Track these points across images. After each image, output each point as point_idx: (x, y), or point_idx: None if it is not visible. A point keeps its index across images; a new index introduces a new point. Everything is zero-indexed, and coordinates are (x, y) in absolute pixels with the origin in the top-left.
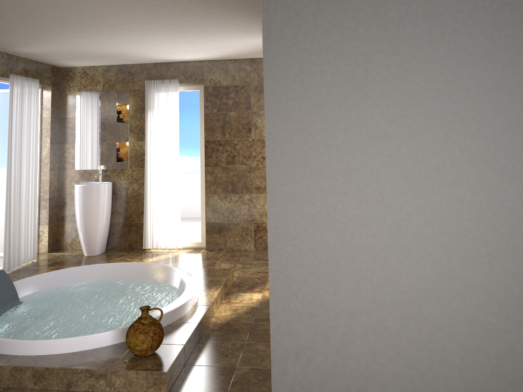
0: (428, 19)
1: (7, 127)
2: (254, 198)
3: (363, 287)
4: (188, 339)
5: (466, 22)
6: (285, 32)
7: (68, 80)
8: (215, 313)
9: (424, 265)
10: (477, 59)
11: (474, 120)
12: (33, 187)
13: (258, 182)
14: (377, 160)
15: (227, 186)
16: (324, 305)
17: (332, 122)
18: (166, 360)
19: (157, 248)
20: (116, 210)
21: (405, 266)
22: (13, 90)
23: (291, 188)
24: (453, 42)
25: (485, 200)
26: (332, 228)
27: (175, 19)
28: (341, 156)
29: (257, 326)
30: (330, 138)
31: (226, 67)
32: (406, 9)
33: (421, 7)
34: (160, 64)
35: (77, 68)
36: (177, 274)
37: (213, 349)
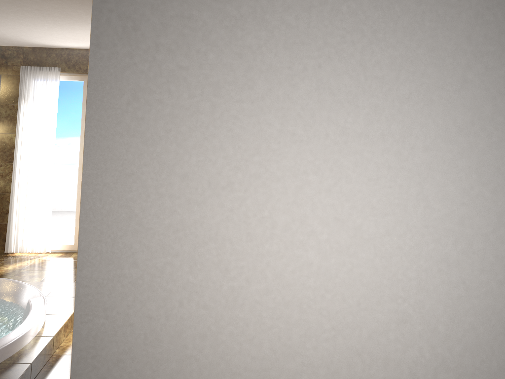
0: (291, 49)
1: None
2: None
3: (187, 368)
4: None
5: (332, 57)
6: (119, 49)
7: None
8: (63, 342)
9: (261, 341)
10: (340, 102)
11: (331, 172)
12: None
13: None
14: (217, 214)
15: None
16: None
17: (168, 165)
18: None
19: (22, 252)
20: None
21: (239, 343)
22: None
23: (110, 245)
24: (316, 79)
25: (335, 266)
26: (156, 296)
27: (41, 5)
28: (175, 208)
29: None
30: (164, 184)
31: None
32: (267, 36)
33: (284, 34)
34: (40, 48)
35: None
36: (28, 293)
37: None
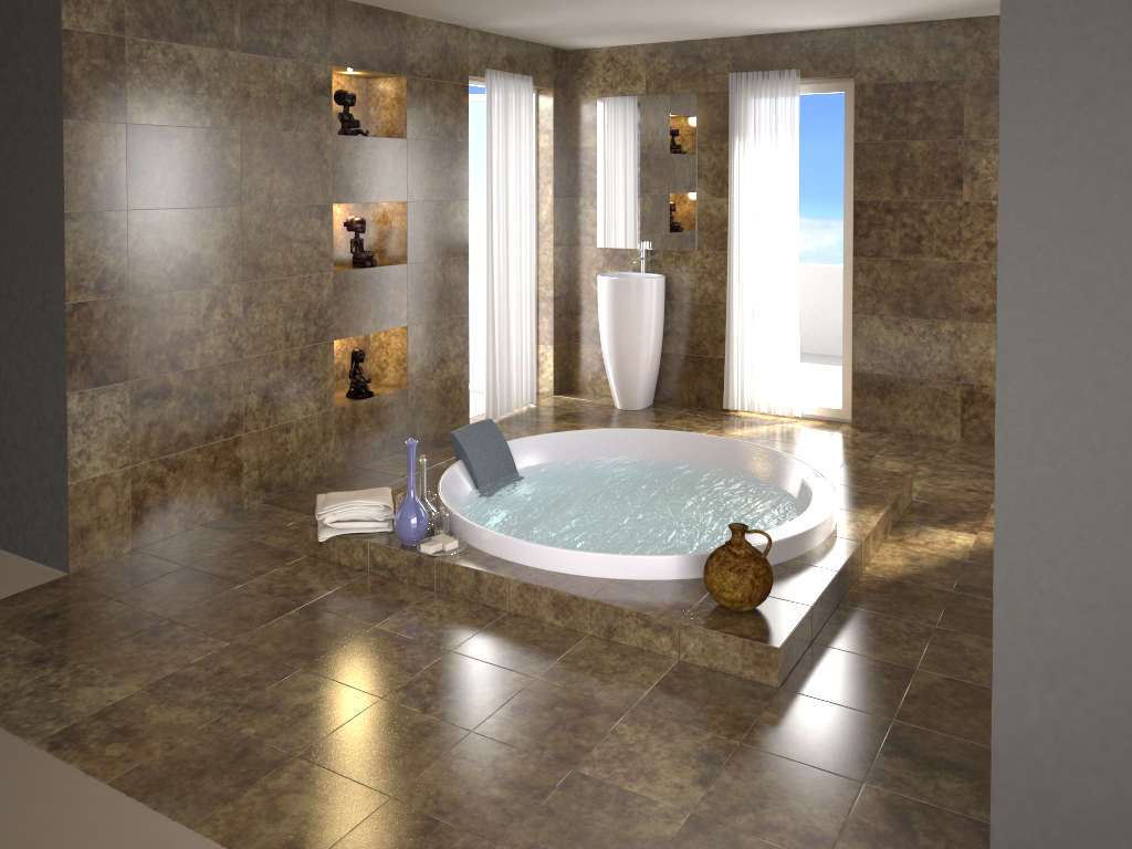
0: None
1: (481, 164)
2: (963, 332)
3: None
4: (819, 598)
5: None
6: (1056, 14)
7: (581, 75)
8: (872, 558)
9: None
10: None
11: None
12: (528, 275)
13: (974, 297)
14: None
15: (901, 301)
16: (1118, 594)
17: None
18: (777, 627)
19: (751, 411)
20: (672, 330)
21: None
22: (491, 100)
23: (1053, 348)
24: None
25: None
26: None
27: None
28: None
29: (962, 600)
30: None
31: (906, 41)
32: None
33: None
34: (760, 37)
35: (598, 51)
36: (795, 471)
37: (867, 626)
